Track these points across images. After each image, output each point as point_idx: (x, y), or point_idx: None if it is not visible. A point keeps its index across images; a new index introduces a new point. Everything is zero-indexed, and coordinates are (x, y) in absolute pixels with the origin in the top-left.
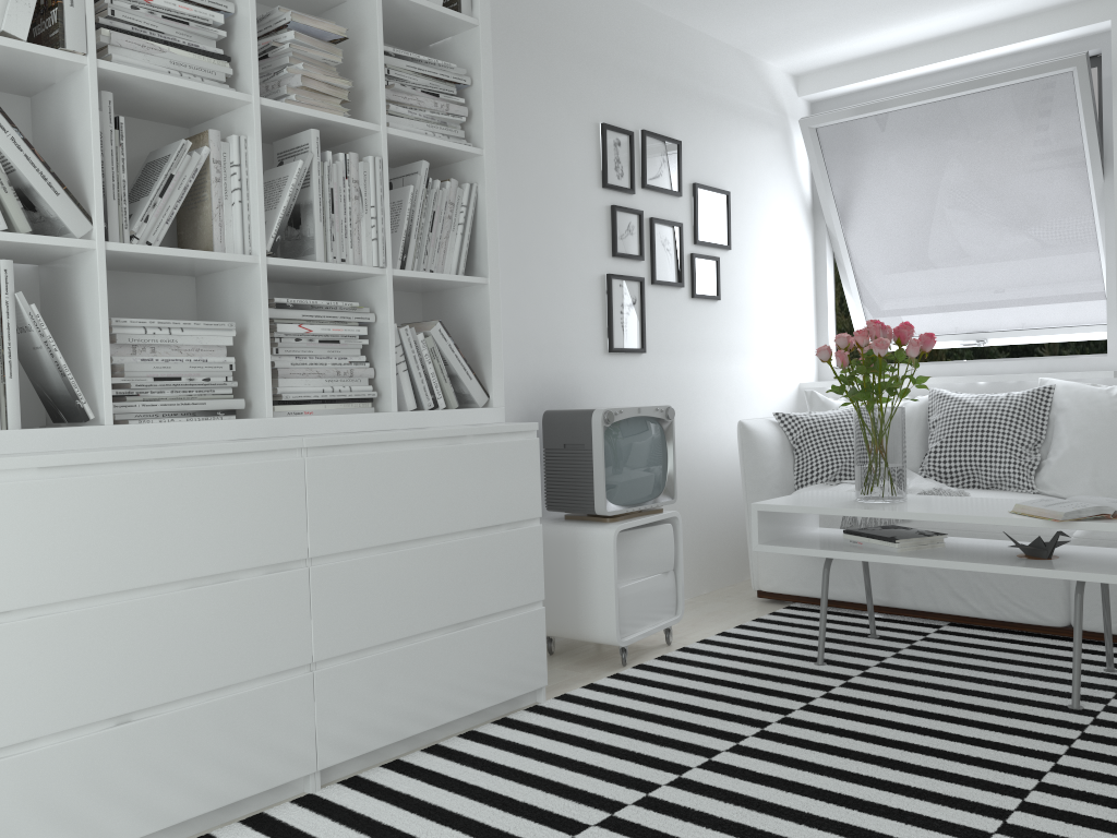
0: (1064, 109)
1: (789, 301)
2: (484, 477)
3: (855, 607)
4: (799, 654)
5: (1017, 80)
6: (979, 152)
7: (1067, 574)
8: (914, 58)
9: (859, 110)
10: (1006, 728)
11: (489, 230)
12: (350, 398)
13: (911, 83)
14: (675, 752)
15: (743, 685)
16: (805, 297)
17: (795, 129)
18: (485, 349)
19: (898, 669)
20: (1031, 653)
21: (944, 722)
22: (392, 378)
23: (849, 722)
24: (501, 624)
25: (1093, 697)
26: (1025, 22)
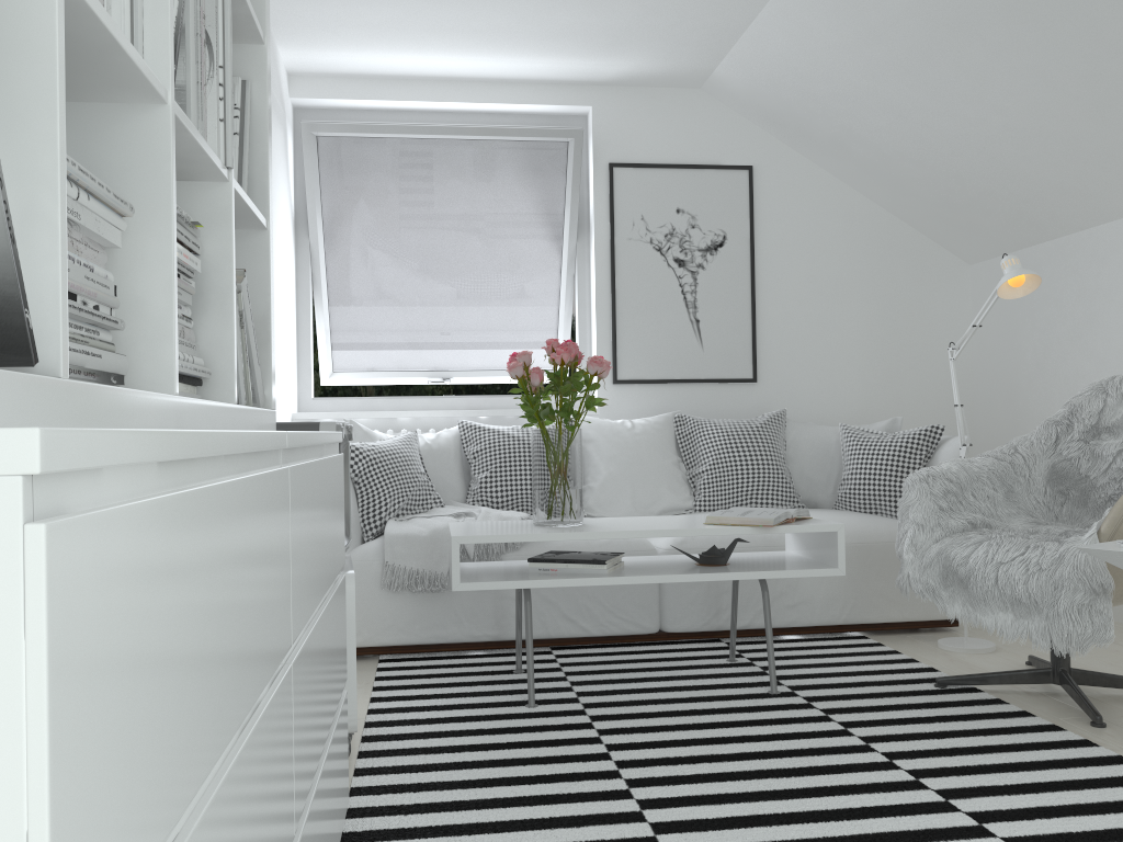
0: (555, 174)
1: (288, 321)
2: (333, 506)
3: (458, 647)
4: (493, 701)
5: (525, 137)
6: (477, 196)
7: (770, 573)
8: (420, 91)
9: (371, 128)
10: (774, 720)
11: (269, 154)
12: (190, 376)
13: (406, 115)
14: (605, 827)
15: (512, 744)
16: (293, 318)
17: (289, 131)
18: (258, 324)
19: (601, 694)
20: (658, 659)
21: (731, 728)
22: (234, 348)
23: (672, 750)
24: (339, 723)
25: (767, 682)
26: (524, 87)
